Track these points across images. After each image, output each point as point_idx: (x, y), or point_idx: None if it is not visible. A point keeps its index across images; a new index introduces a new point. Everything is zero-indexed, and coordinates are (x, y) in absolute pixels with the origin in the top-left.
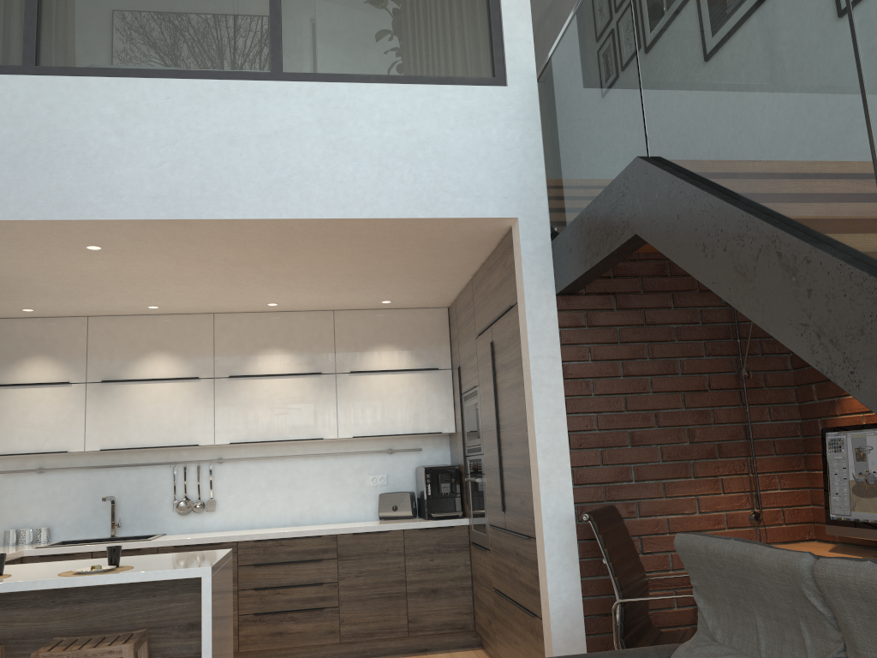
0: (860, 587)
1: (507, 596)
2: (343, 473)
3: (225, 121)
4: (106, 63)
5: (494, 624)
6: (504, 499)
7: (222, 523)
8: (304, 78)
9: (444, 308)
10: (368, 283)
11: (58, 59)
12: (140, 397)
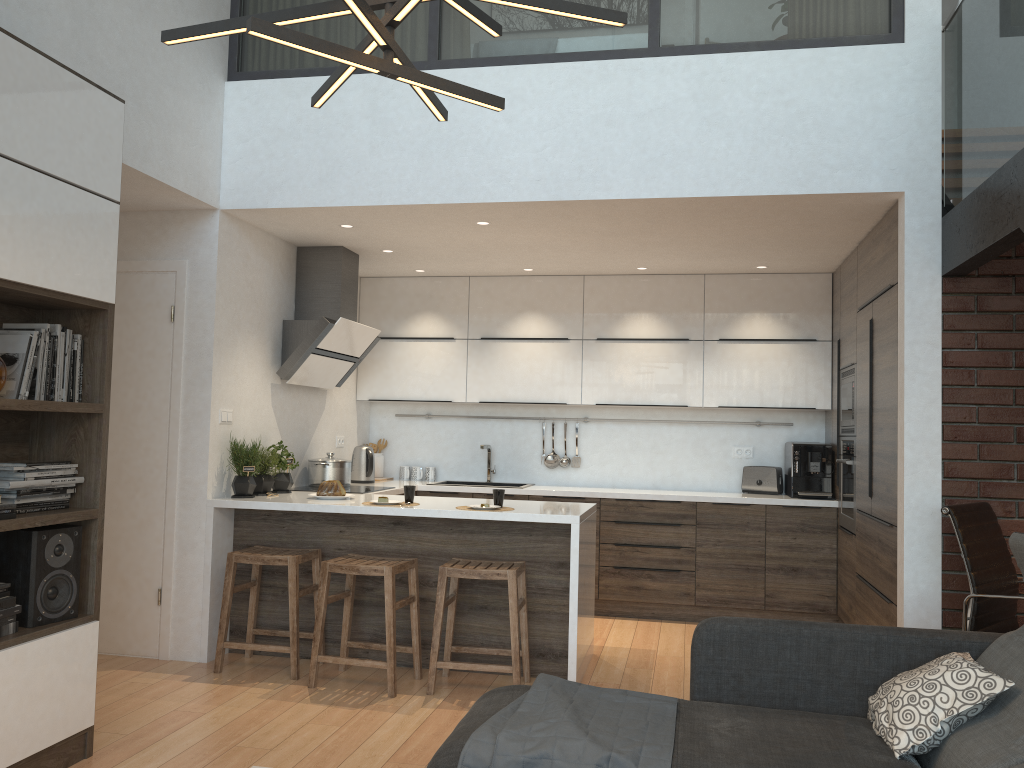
0: None
1: (868, 582)
2: (707, 442)
3: (603, 102)
4: (497, 52)
5: (854, 609)
6: (872, 484)
7: (585, 480)
8: (681, 51)
9: (827, 273)
10: (741, 250)
11: (456, 51)
12: (514, 355)
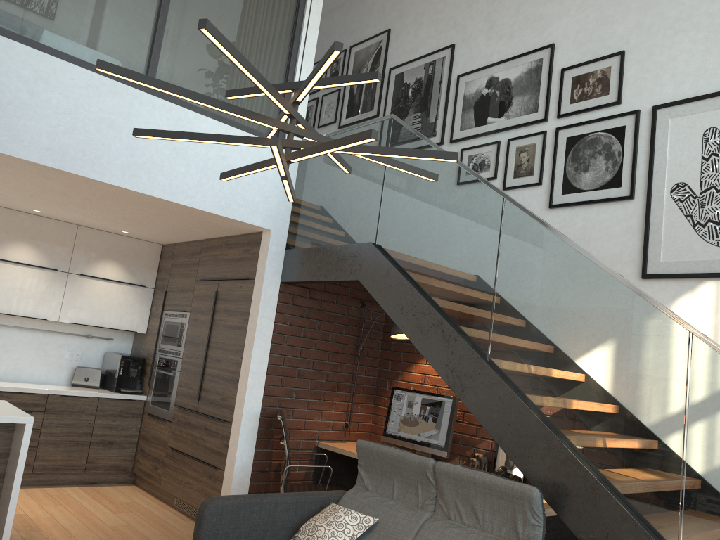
0: (454, 474)
1: (185, 453)
2: (48, 346)
3: (109, 110)
4: (28, 34)
5: (162, 469)
6: (201, 392)
7: None
8: (167, 98)
9: (159, 244)
10: (131, 223)
11: None
12: None
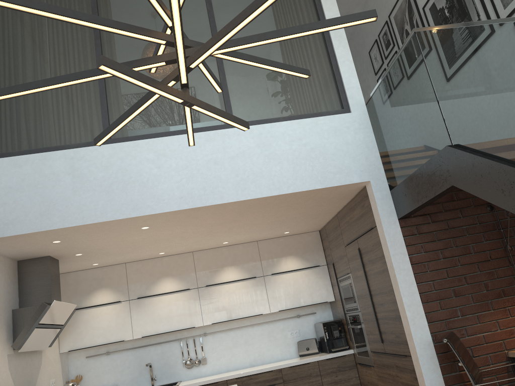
0: None
1: None
2: (274, 332)
3: (210, 152)
4: (145, 132)
5: None
6: (382, 335)
7: (211, 370)
8: None
9: (316, 231)
10: (280, 224)
11: (120, 133)
12: (159, 304)
